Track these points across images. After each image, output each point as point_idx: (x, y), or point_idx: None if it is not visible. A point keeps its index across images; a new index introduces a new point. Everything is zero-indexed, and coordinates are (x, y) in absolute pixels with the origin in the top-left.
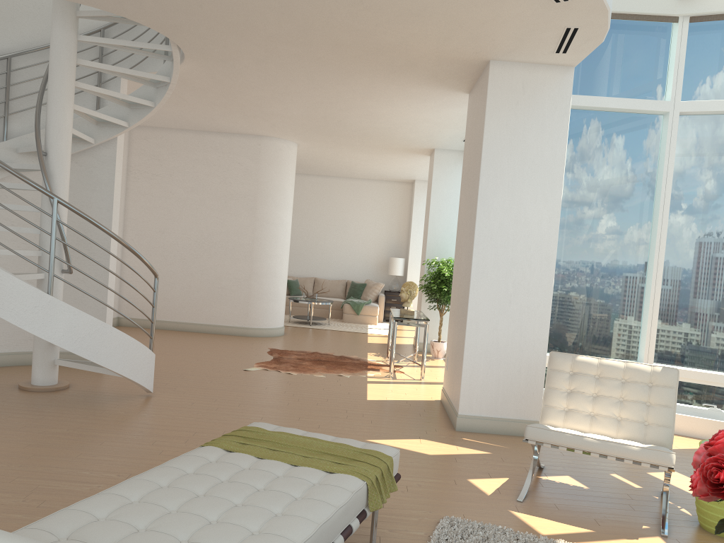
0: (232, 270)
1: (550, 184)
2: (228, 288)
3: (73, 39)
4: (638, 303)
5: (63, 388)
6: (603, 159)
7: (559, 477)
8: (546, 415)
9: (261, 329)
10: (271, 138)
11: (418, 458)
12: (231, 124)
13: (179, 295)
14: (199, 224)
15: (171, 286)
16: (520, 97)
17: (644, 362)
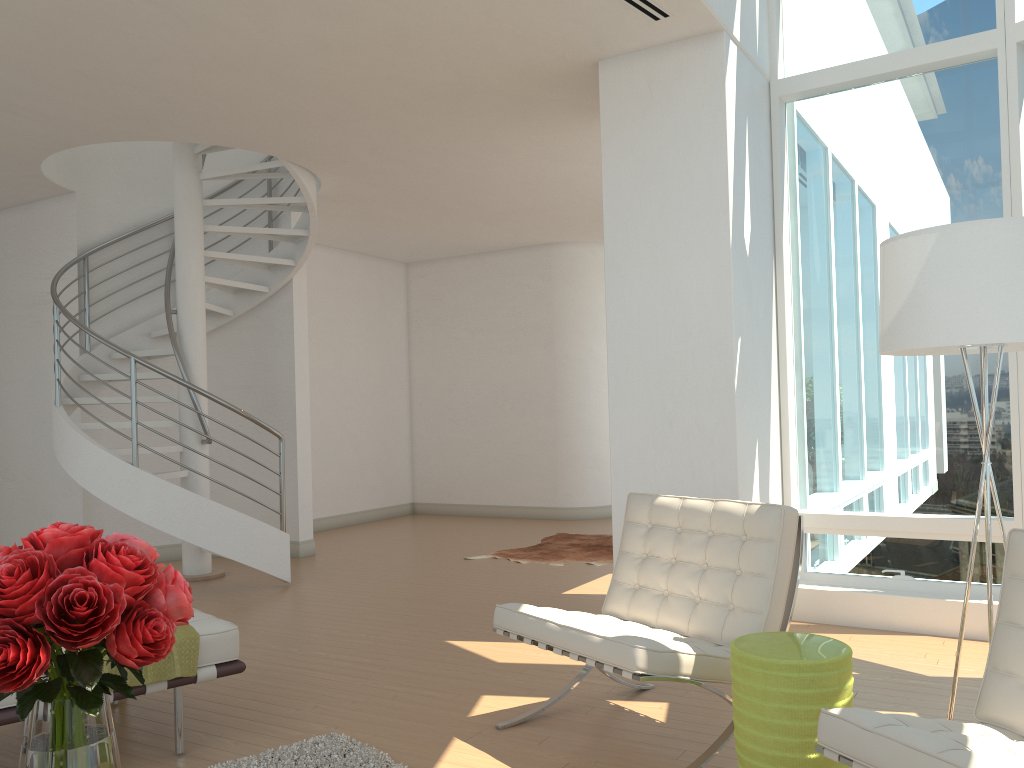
0: (532, 430)
1: (709, 226)
2: (529, 455)
3: (192, 180)
4: (1001, 408)
5: (210, 578)
6: (894, 163)
7: (645, 704)
8: (609, 597)
9: (576, 509)
10: (564, 244)
11: (469, 665)
12: (494, 237)
13: (475, 470)
14: (489, 374)
15: (465, 459)
16: (647, 103)
17: (1016, 517)
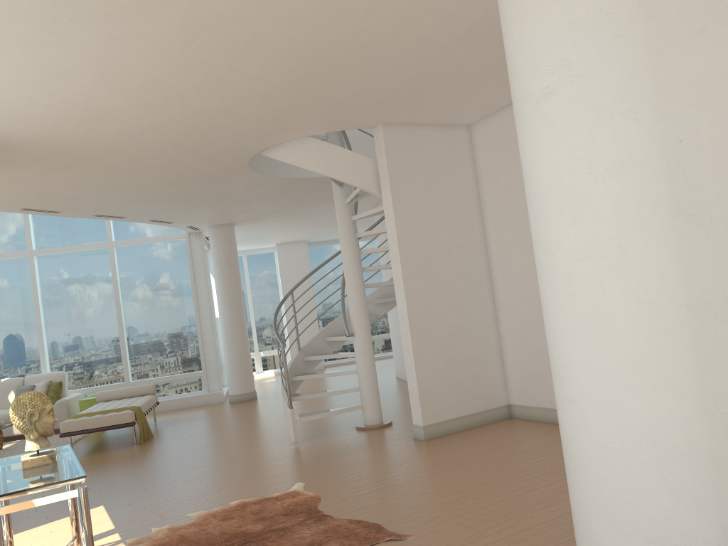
0: None
1: None
2: None
3: None
4: None
5: (356, 428)
6: None
7: None
8: None
9: None
10: None
11: None
12: (474, 6)
13: None
14: None
15: None
16: None
17: None
